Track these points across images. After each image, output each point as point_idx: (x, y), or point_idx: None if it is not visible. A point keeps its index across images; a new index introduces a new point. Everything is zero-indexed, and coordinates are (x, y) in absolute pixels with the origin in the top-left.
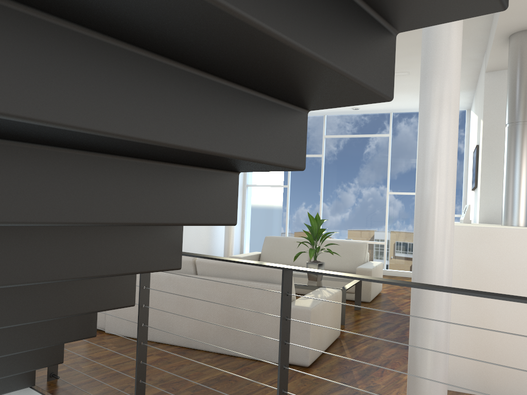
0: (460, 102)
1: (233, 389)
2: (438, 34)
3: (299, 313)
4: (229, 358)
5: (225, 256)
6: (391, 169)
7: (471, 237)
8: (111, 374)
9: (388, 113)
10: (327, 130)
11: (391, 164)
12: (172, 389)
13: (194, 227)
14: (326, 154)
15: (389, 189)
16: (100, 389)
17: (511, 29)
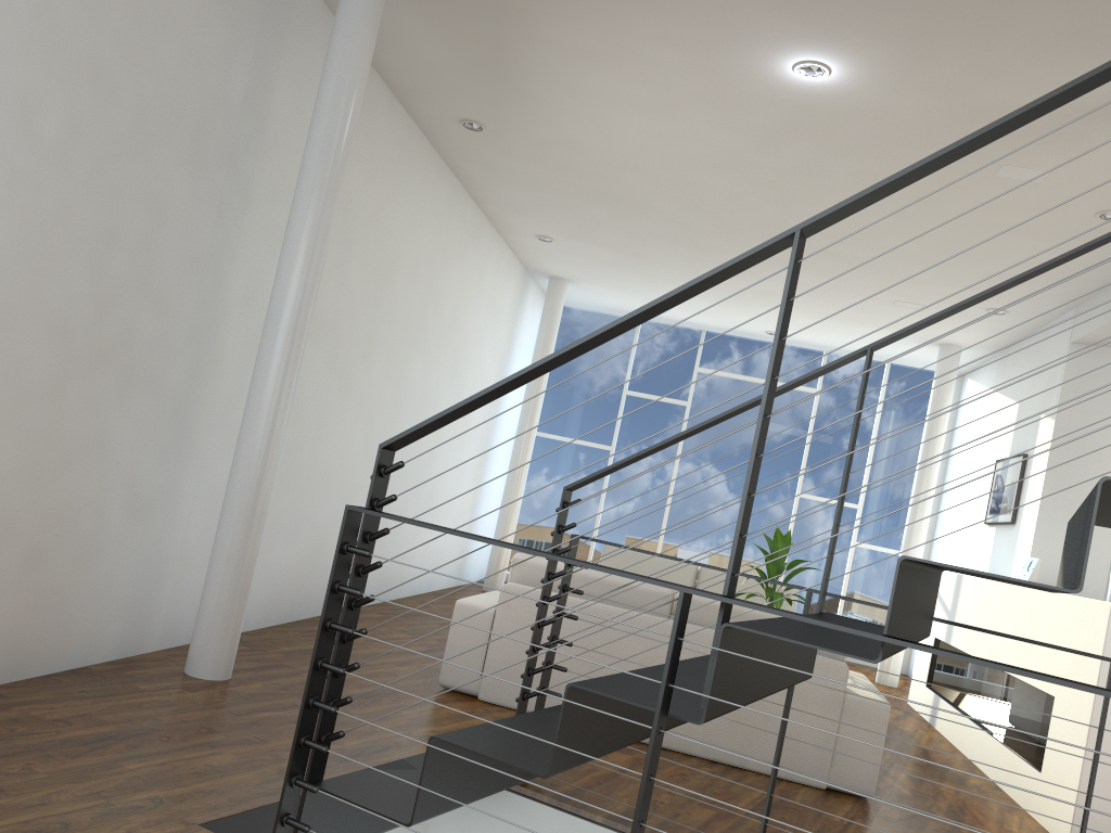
0: (959, 362)
1: (811, 822)
2: None
3: (868, 709)
4: (734, 770)
5: (493, 567)
6: (810, 453)
7: None
8: (599, 777)
9: (821, 352)
10: (704, 359)
11: (811, 443)
12: (724, 812)
13: (457, 503)
14: (695, 402)
15: (801, 487)
16: (620, 800)
17: None
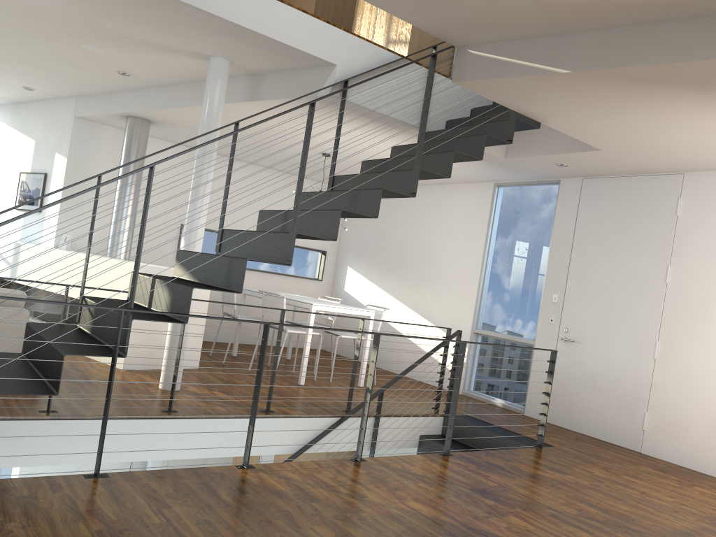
0: None
1: None
2: (208, 174)
3: None
4: None
5: None
6: None
7: (154, 273)
8: None
9: None
10: None
11: None
12: (3, 397)
13: None
14: None
15: None
16: None
17: (137, 115)
